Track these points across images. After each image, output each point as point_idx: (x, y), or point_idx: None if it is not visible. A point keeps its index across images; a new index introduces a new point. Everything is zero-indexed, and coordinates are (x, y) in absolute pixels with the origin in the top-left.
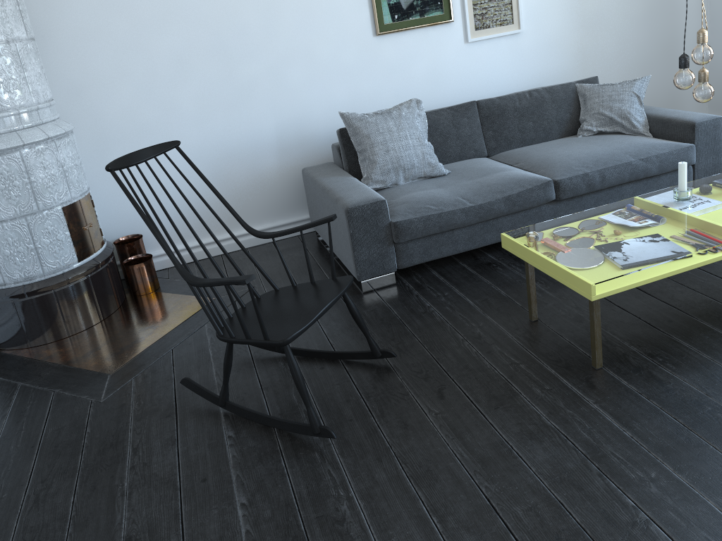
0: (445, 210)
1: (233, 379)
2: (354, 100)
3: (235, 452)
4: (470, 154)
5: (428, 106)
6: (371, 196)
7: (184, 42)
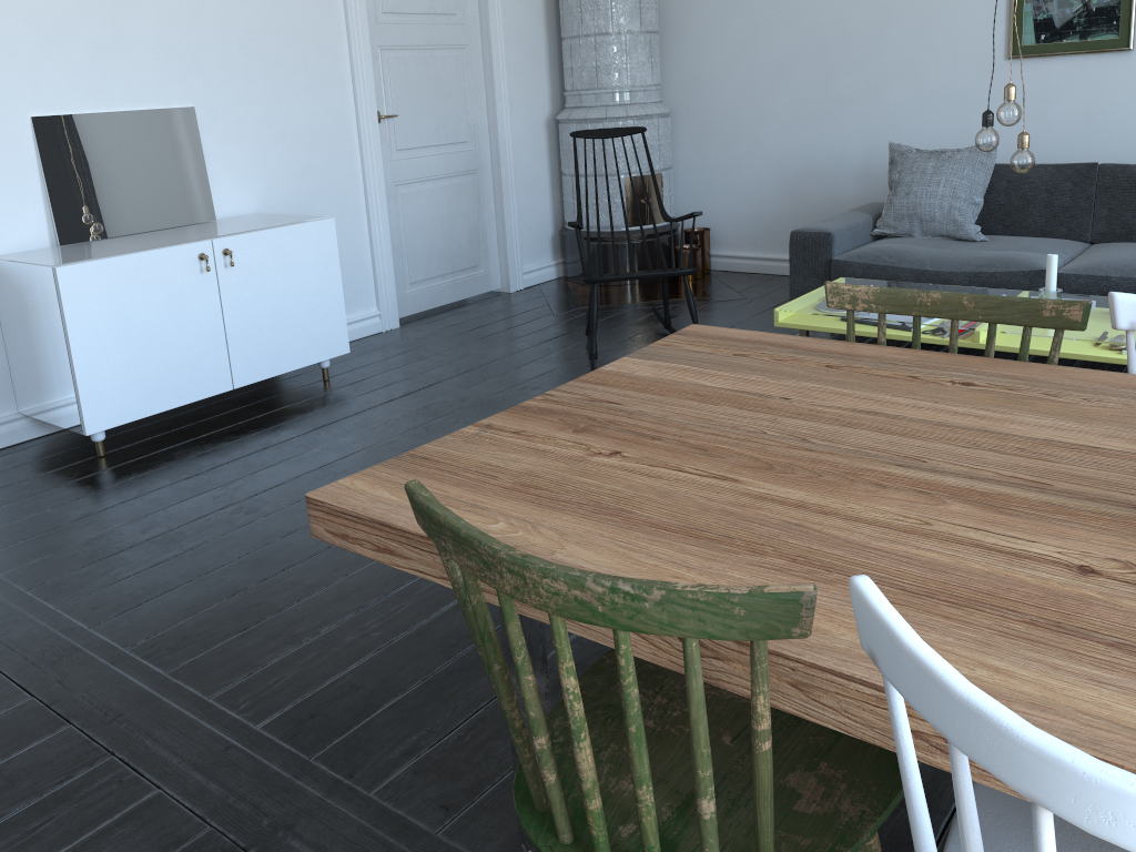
0: (895, 265)
1: (622, 332)
2: (962, 136)
3: (555, 354)
4: (1060, 232)
5: (1069, 162)
6: (824, 228)
7: (789, 46)
